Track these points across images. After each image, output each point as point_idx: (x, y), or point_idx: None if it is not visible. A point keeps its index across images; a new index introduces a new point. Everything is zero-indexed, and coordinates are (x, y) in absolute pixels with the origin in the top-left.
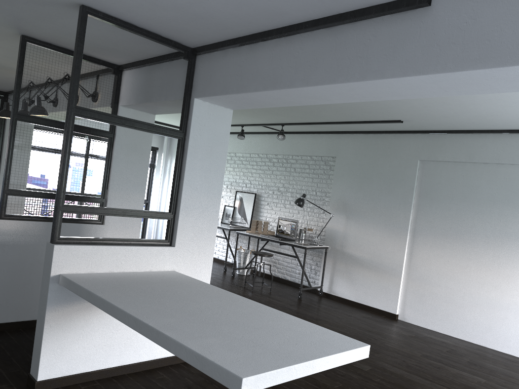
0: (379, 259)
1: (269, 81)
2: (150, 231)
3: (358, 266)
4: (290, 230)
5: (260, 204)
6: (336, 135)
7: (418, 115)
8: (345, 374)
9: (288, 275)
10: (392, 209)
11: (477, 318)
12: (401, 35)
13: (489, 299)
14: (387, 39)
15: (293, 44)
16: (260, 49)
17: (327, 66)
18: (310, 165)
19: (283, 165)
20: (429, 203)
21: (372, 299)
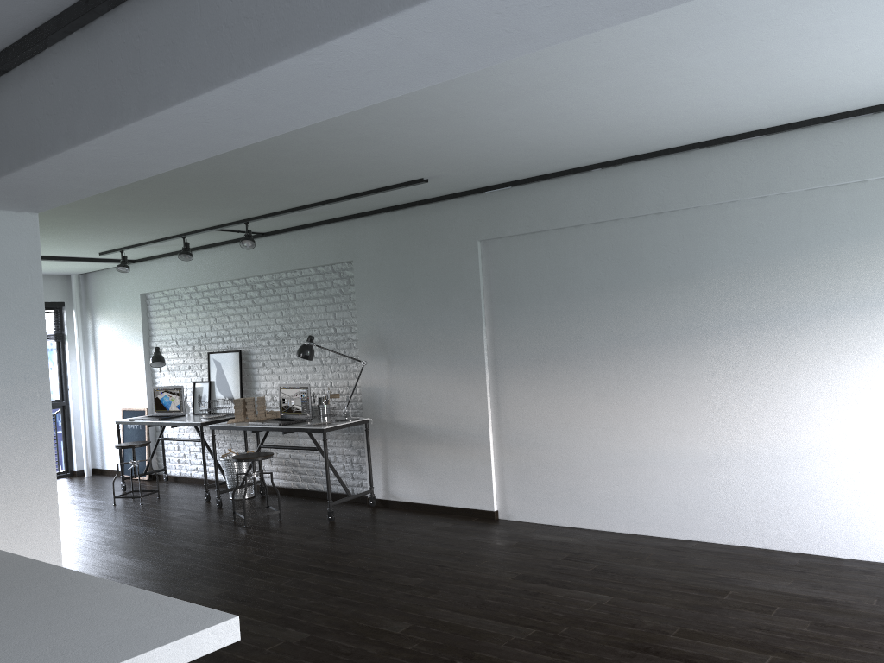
0: (452, 423)
1: (25, 148)
2: (81, 454)
3: (421, 442)
4: (301, 403)
5: (252, 368)
6: (346, 223)
7: (442, 164)
8: (355, 650)
9: (319, 482)
10: (455, 333)
11: (614, 489)
12: (178, 19)
13: (625, 452)
14: (162, 31)
15: (44, 69)
16: (4, 91)
17: (94, 101)
18: (318, 284)
19: (275, 292)
20: (508, 312)
21: (454, 494)
